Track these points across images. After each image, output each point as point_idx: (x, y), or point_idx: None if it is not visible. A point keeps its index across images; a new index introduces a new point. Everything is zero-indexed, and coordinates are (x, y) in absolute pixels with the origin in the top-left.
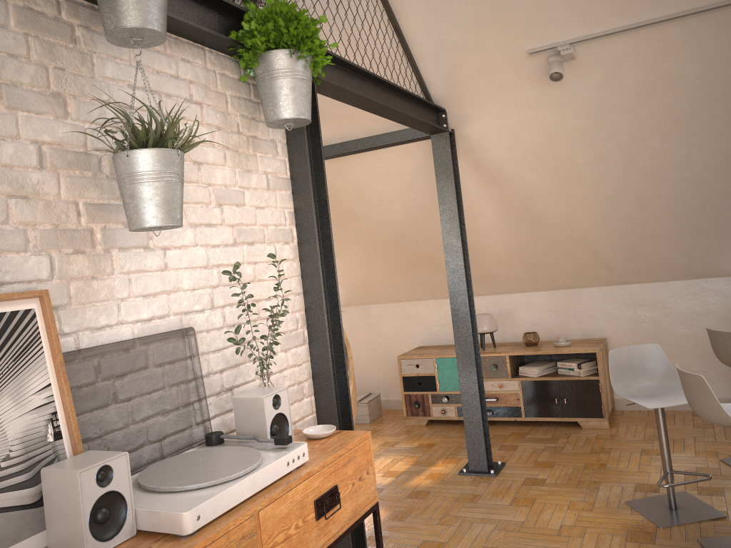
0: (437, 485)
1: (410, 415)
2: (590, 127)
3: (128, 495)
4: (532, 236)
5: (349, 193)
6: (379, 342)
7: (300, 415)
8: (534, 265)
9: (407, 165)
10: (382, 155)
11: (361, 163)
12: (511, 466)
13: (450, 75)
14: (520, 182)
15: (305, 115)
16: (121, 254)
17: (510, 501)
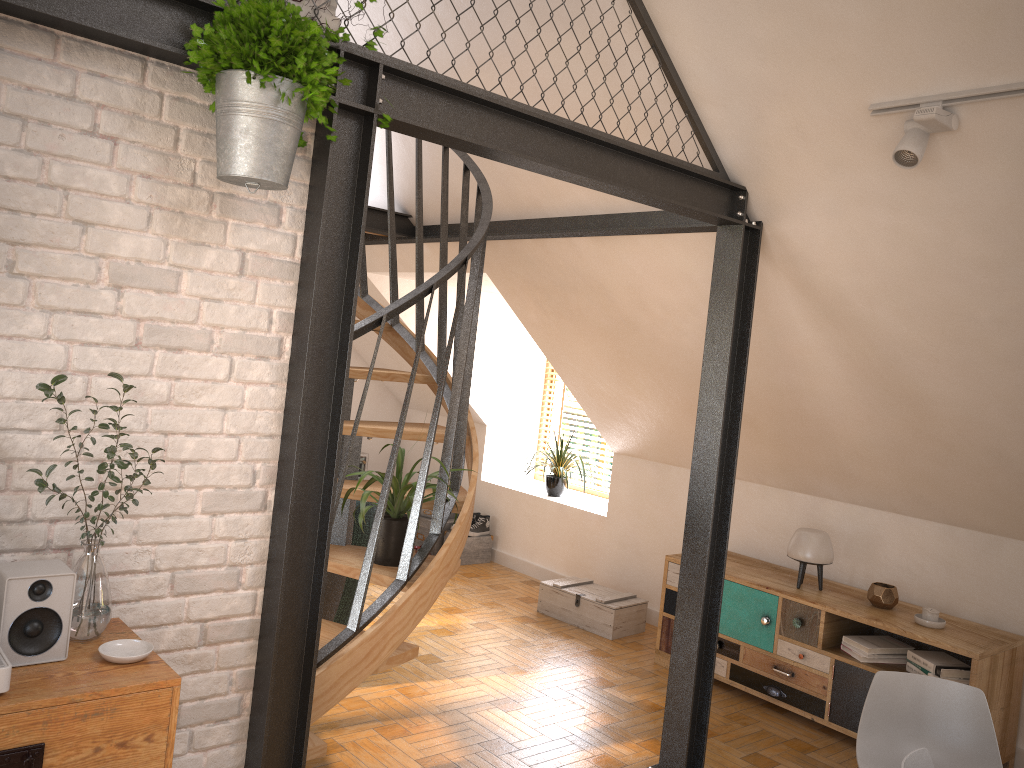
0: None
1: (663, 650)
2: (997, 258)
3: None
4: (908, 426)
5: (622, 292)
6: (669, 524)
7: (222, 612)
8: (915, 474)
9: (699, 266)
10: (661, 244)
11: (633, 250)
12: None
13: (747, 132)
14: (879, 330)
15: (263, 175)
16: None
17: None
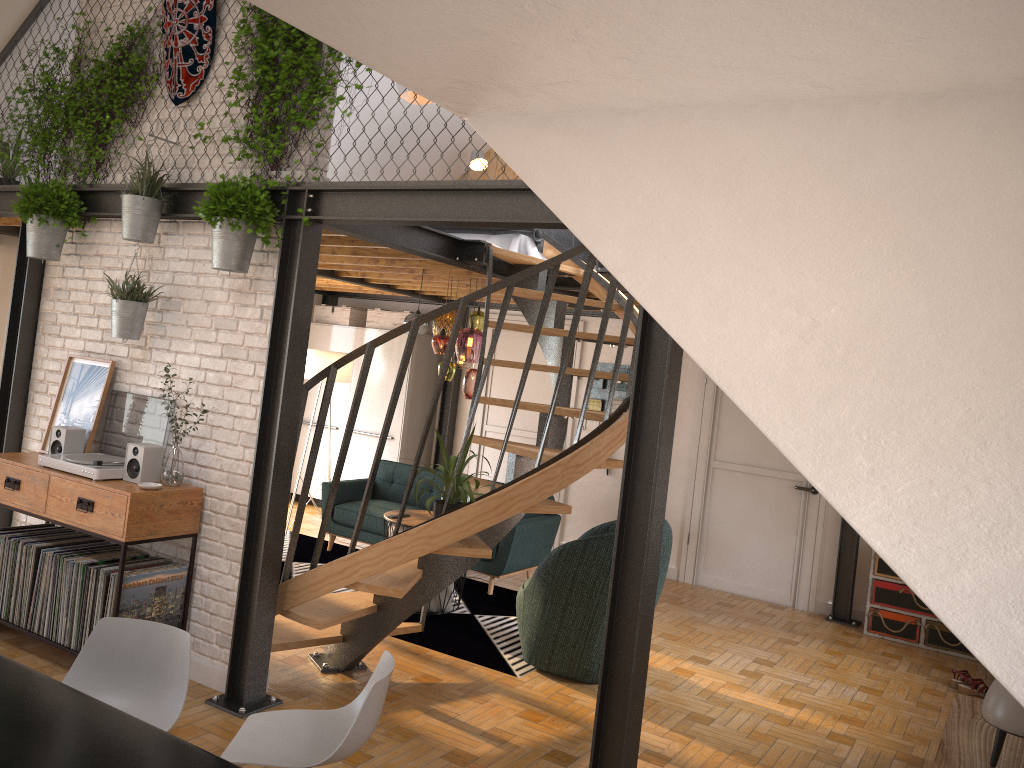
0: None
1: None
2: None
3: (63, 446)
4: None
5: None
6: None
7: (246, 502)
8: None
9: None
10: None
11: None
12: None
13: None
14: None
15: (215, 265)
16: (155, 351)
17: None
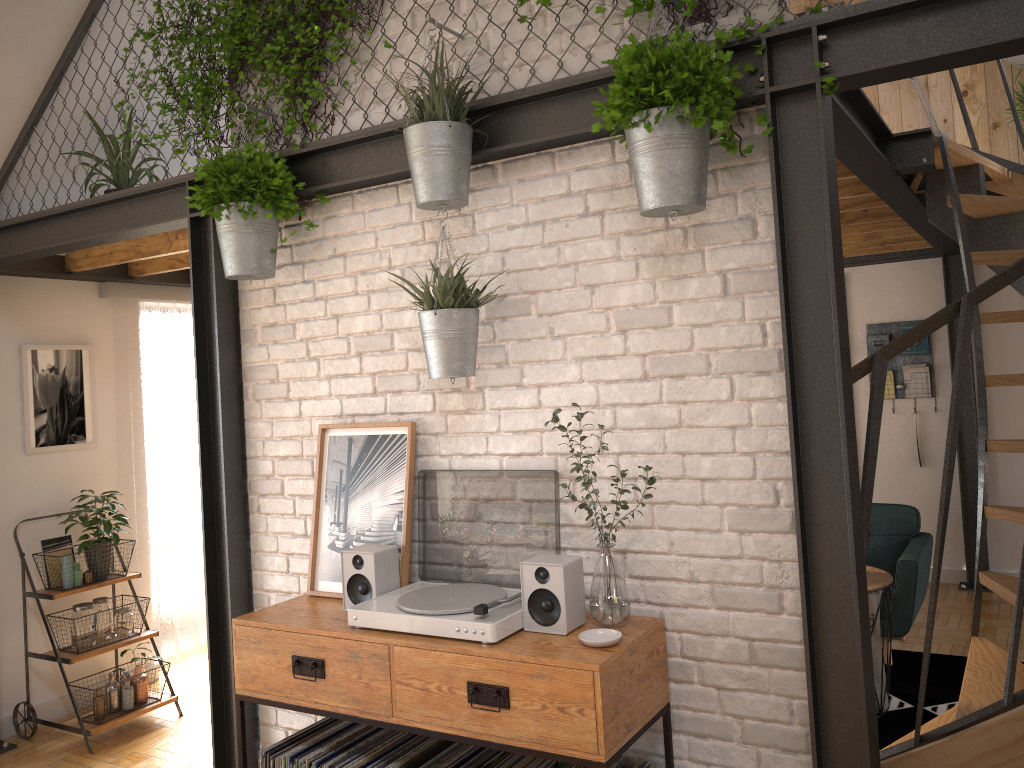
0: None
1: None
2: None
3: (373, 584)
4: None
5: None
6: None
7: (768, 634)
8: None
9: None
10: None
11: None
12: None
13: None
14: None
15: (656, 203)
16: (492, 392)
17: None
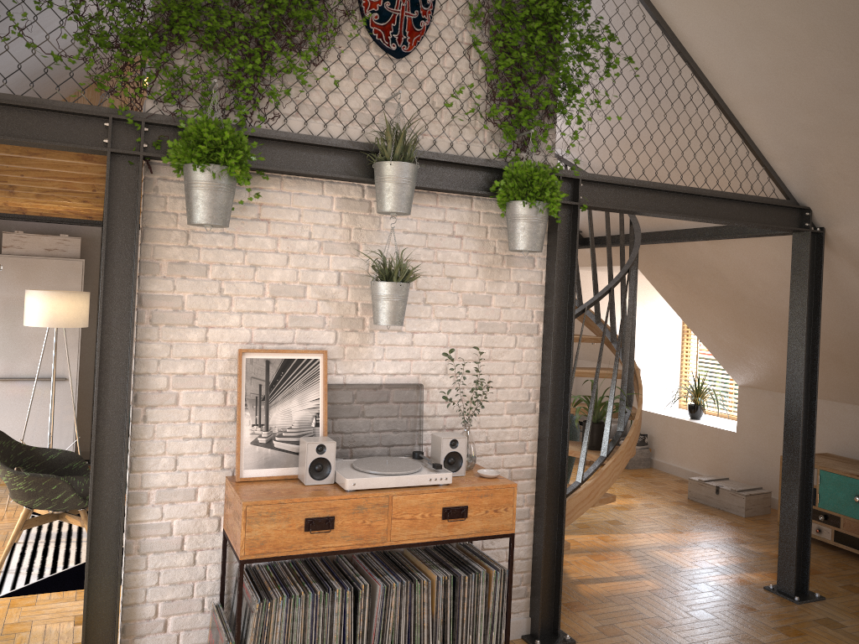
0: (730, 588)
1: None
2: None
3: (332, 463)
4: None
5: (733, 274)
6: None
7: (518, 464)
8: None
9: (785, 256)
10: (756, 243)
11: (738, 247)
12: (828, 603)
13: (805, 175)
14: None
15: (532, 248)
16: (380, 333)
17: (777, 626)
